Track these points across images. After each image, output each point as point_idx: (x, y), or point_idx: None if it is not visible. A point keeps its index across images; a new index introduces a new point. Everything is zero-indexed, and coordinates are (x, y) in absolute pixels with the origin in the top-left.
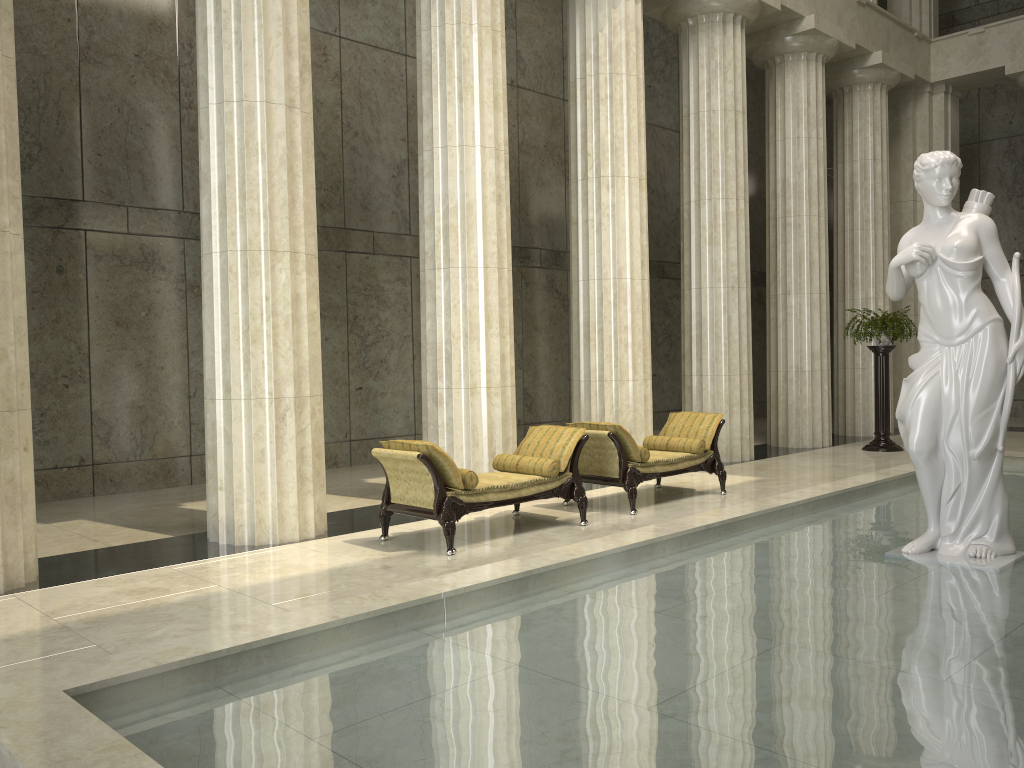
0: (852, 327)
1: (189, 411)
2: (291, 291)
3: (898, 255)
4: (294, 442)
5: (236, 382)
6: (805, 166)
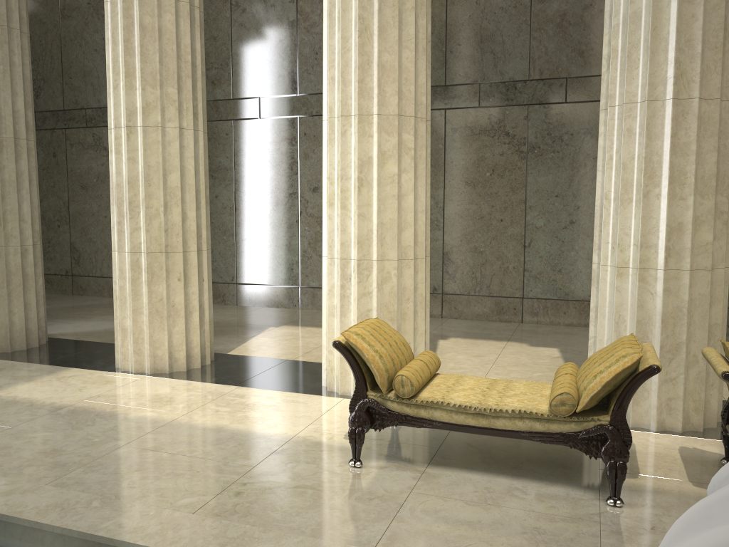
0: None
1: (523, 259)
2: (358, 155)
3: None
4: (356, 303)
5: (325, 241)
6: None
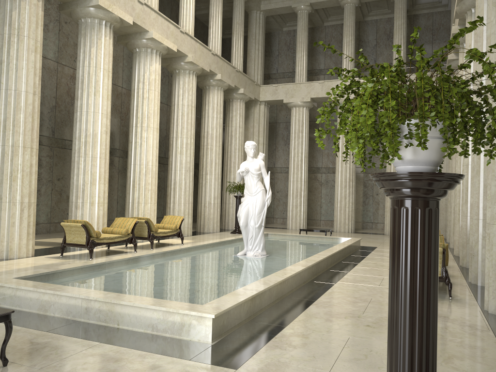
0: (229, 188)
1: None
2: (30, 162)
3: (239, 169)
4: (27, 219)
5: (4, 195)
6: (215, 127)
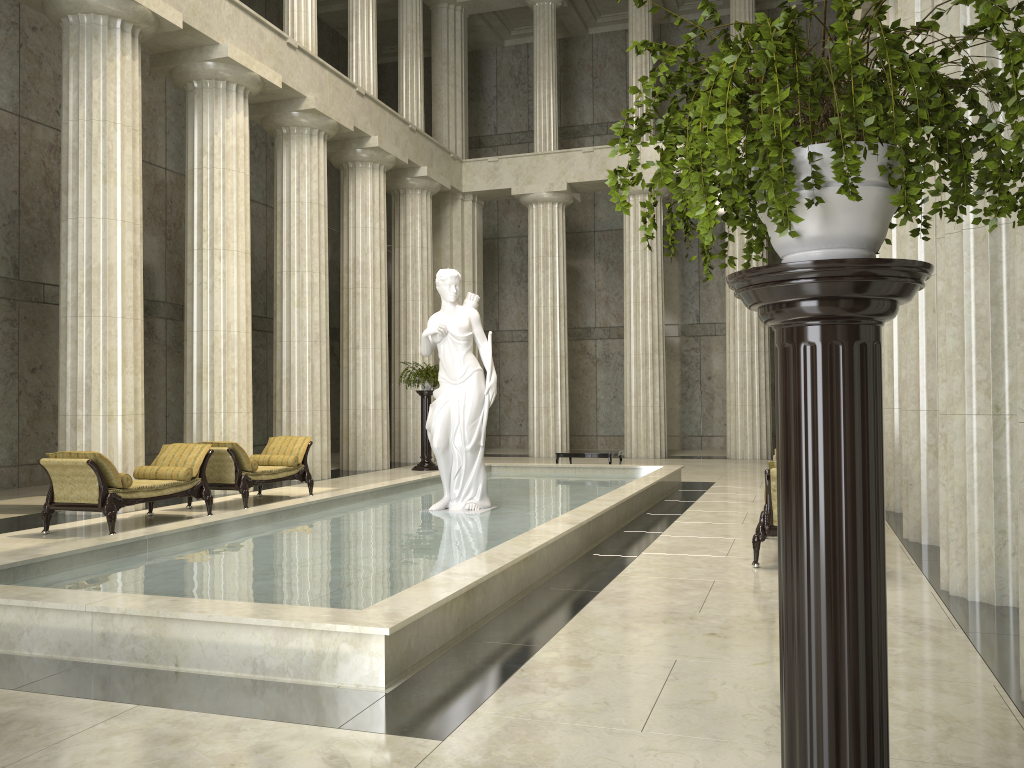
0: (405, 376)
1: None
2: None
3: (427, 329)
4: None
5: None
6: (371, 249)
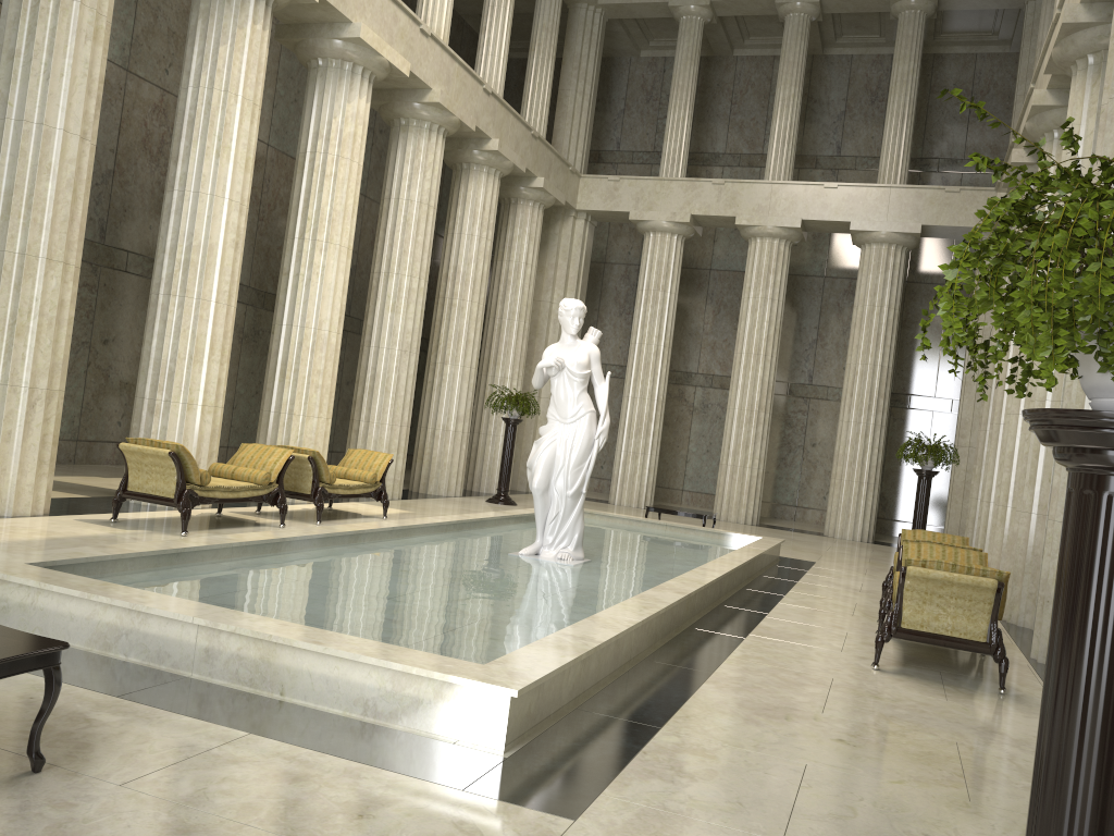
0: (492, 400)
1: None
2: (59, 297)
3: (543, 360)
4: (40, 428)
5: None
6: (474, 260)
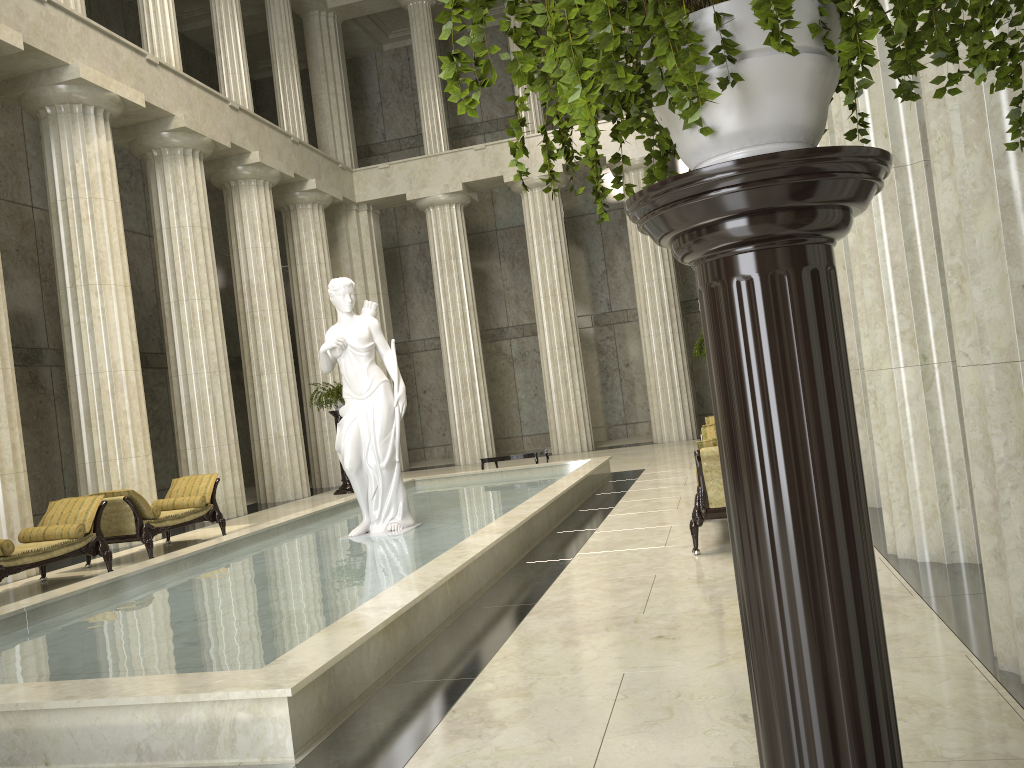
0: (315, 397)
1: None
2: None
3: (324, 344)
4: None
5: None
6: (265, 270)
